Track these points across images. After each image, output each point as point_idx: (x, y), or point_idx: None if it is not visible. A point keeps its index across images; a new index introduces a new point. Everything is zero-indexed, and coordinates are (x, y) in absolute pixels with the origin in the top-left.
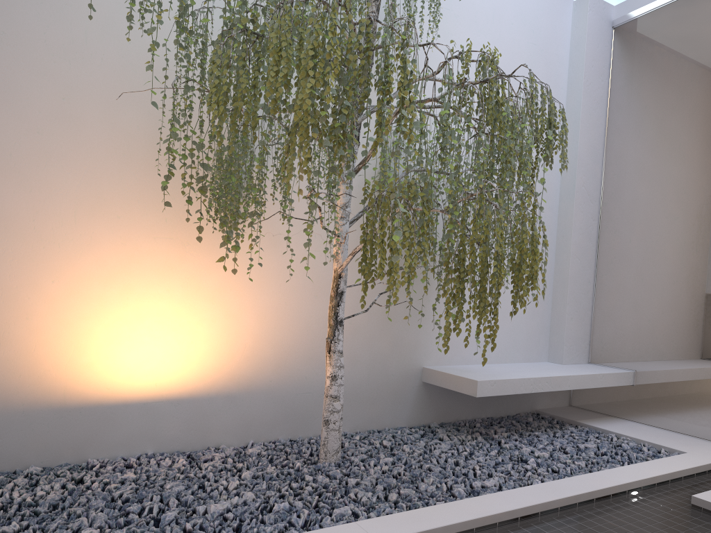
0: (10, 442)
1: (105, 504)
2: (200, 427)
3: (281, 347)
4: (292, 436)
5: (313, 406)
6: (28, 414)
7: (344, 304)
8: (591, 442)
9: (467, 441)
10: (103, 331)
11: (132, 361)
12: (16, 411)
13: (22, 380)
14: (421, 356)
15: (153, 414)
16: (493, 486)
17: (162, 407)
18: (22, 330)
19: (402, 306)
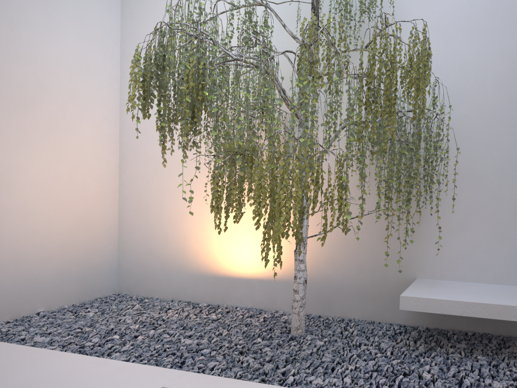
0: (200, 289)
1: (176, 327)
2: (272, 297)
3: (313, 254)
4: (321, 314)
5: (333, 296)
6: (205, 277)
7: (304, 227)
8: (509, 382)
9: (410, 347)
10: (230, 239)
11: (242, 255)
12: (201, 275)
13: (203, 261)
14: (415, 269)
15: (251, 286)
16: (313, 384)
17: (254, 282)
18: (203, 237)
19: (397, 228)
